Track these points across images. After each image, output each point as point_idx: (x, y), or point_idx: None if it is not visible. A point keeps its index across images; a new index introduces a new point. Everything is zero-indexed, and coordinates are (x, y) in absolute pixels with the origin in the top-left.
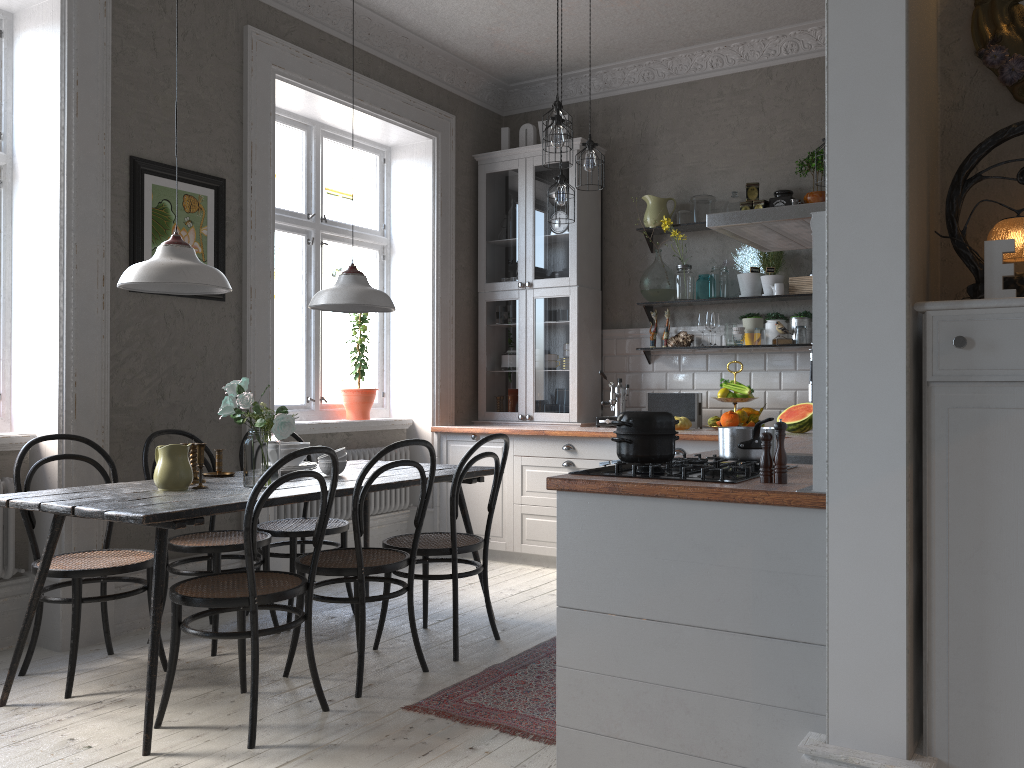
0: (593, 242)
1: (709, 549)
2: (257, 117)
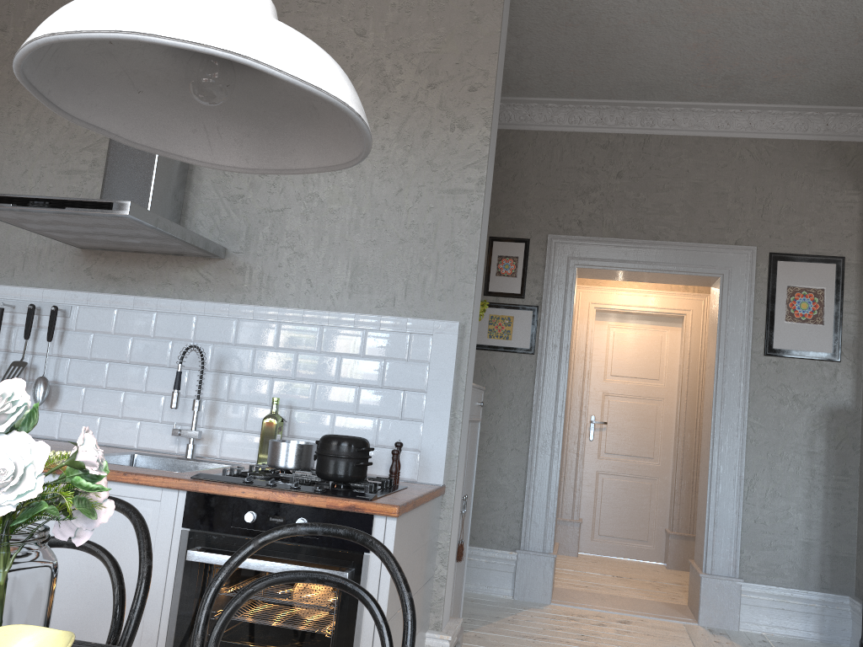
0: None
1: (423, 535)
2: None
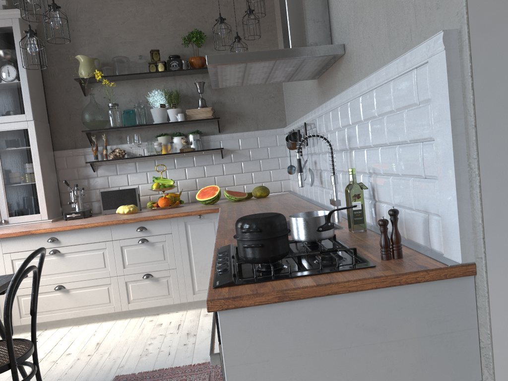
0: (39, 88)
1: (379, 330)
2: None
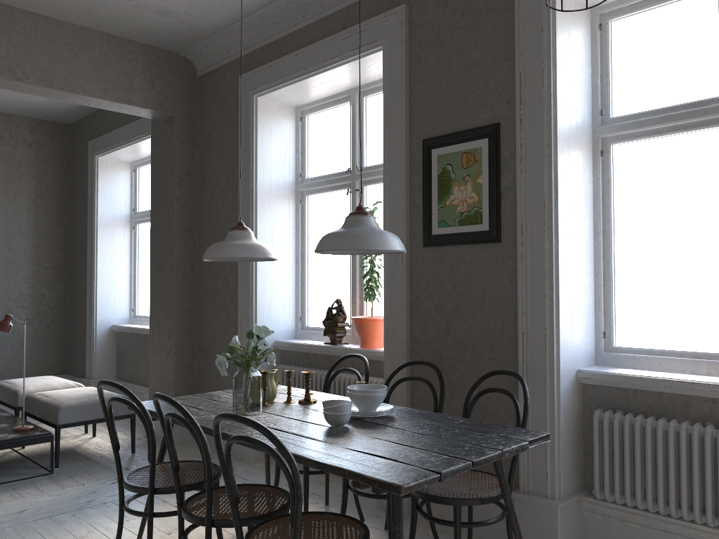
0: None
1: None
2: (527, 43)
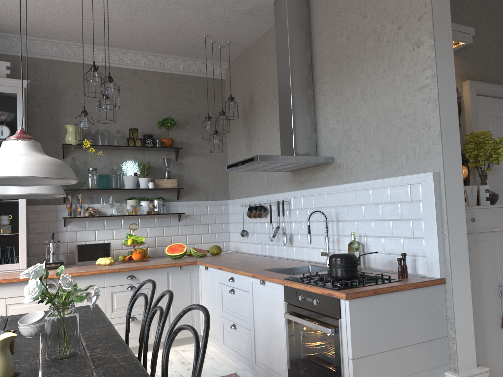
0: None
1: (410, 310)
2: None
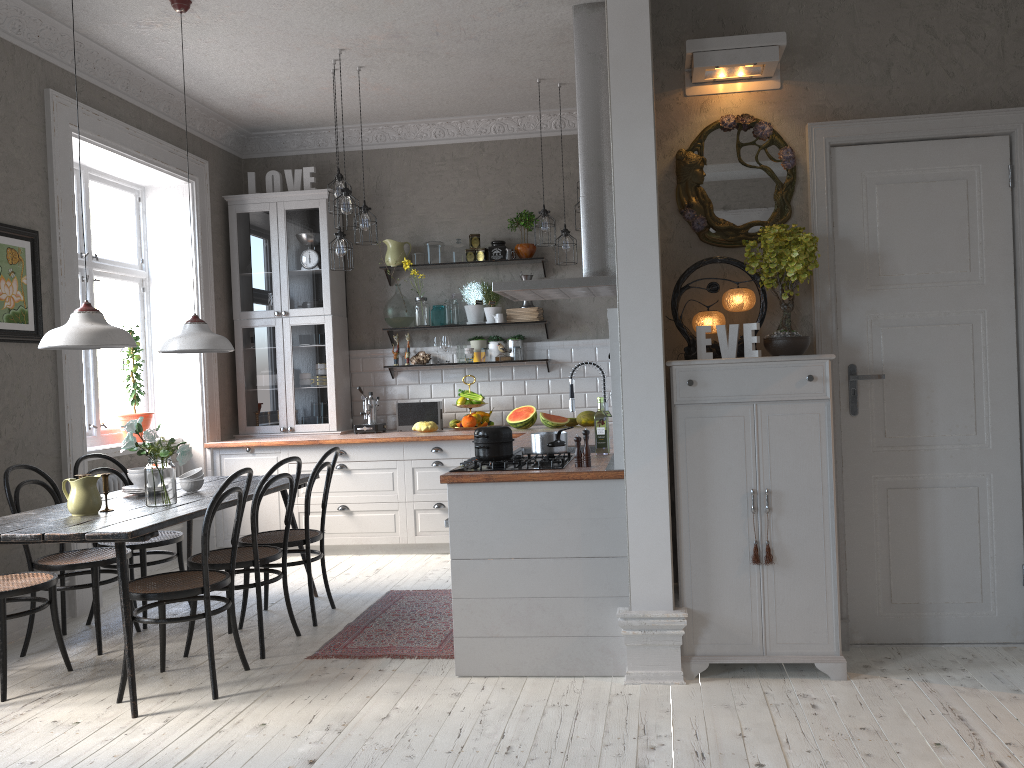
0: (340, 276)
1: (553, 510)
2: (60, 173)
